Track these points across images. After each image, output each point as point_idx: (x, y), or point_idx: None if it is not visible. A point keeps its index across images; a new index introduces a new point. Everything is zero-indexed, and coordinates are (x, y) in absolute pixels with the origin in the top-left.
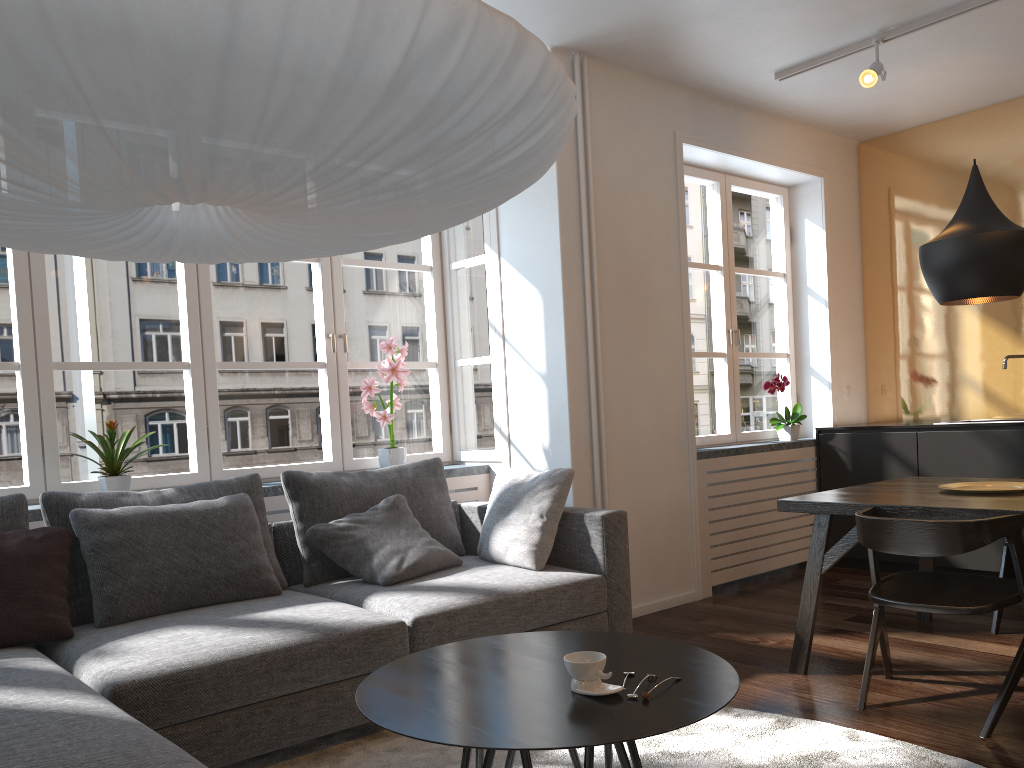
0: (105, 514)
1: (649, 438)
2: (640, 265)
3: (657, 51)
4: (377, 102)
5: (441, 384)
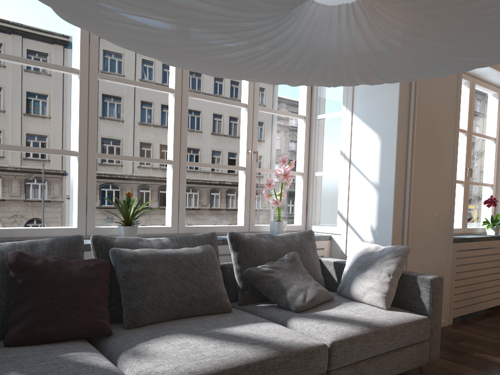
0: (132, 253)
1: (431, 228)
2: (436, 125)
3: None
4: None
5: (304, 185)
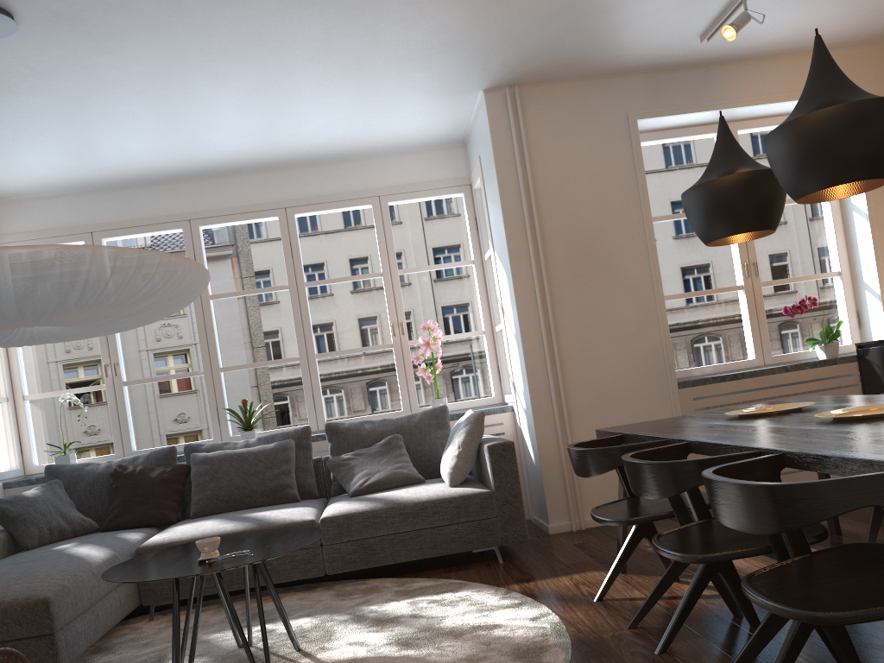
0: (203, 456)
1: (617, 375)
2: (595, 234)
3: (567, 64)
4: None
5: (488, 346)
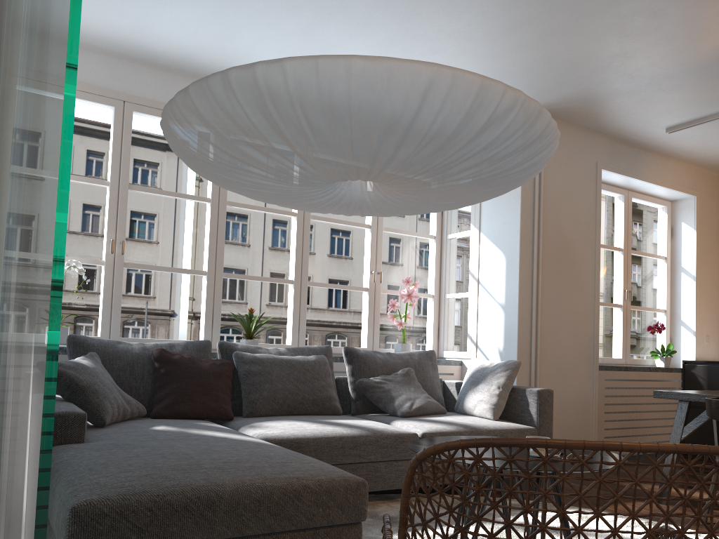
0: (252, 356)
1: (568, 352)
2: (569, 242)
3: (589, 113)
4: (472, 137)
5: (435, 308)
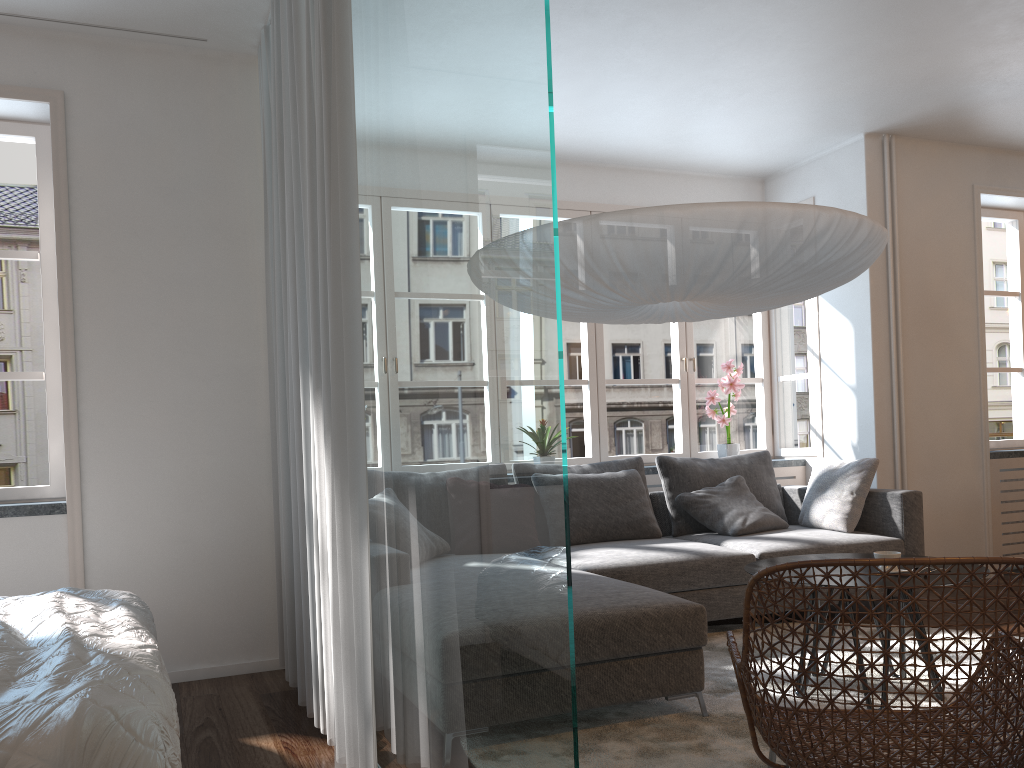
0: None
1: (945, 439)
2: (939, 297)
3: (956, 126)
4: (789, 259)
5: (765, 395)
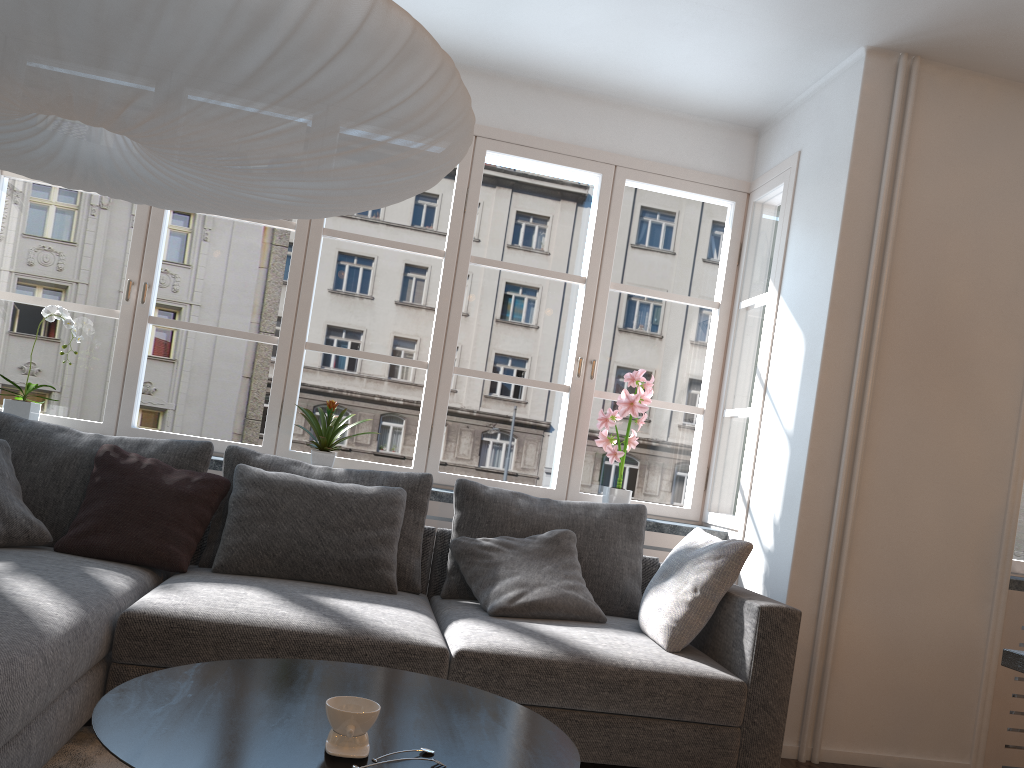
0: (258, 474)
1: (929, 542)
2: (959, 321)
3: (1019, 47)
4: None
5: (704, 433)
